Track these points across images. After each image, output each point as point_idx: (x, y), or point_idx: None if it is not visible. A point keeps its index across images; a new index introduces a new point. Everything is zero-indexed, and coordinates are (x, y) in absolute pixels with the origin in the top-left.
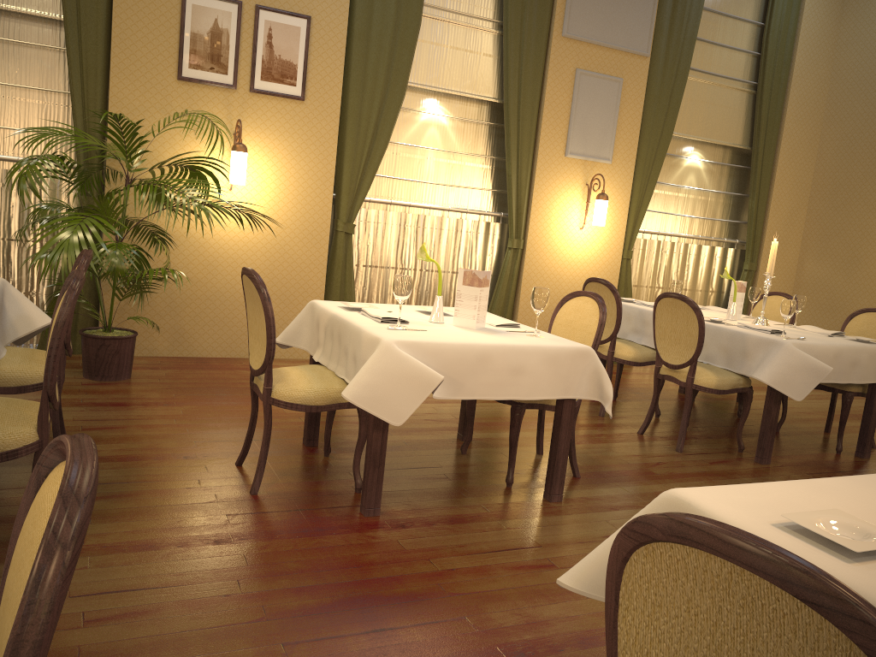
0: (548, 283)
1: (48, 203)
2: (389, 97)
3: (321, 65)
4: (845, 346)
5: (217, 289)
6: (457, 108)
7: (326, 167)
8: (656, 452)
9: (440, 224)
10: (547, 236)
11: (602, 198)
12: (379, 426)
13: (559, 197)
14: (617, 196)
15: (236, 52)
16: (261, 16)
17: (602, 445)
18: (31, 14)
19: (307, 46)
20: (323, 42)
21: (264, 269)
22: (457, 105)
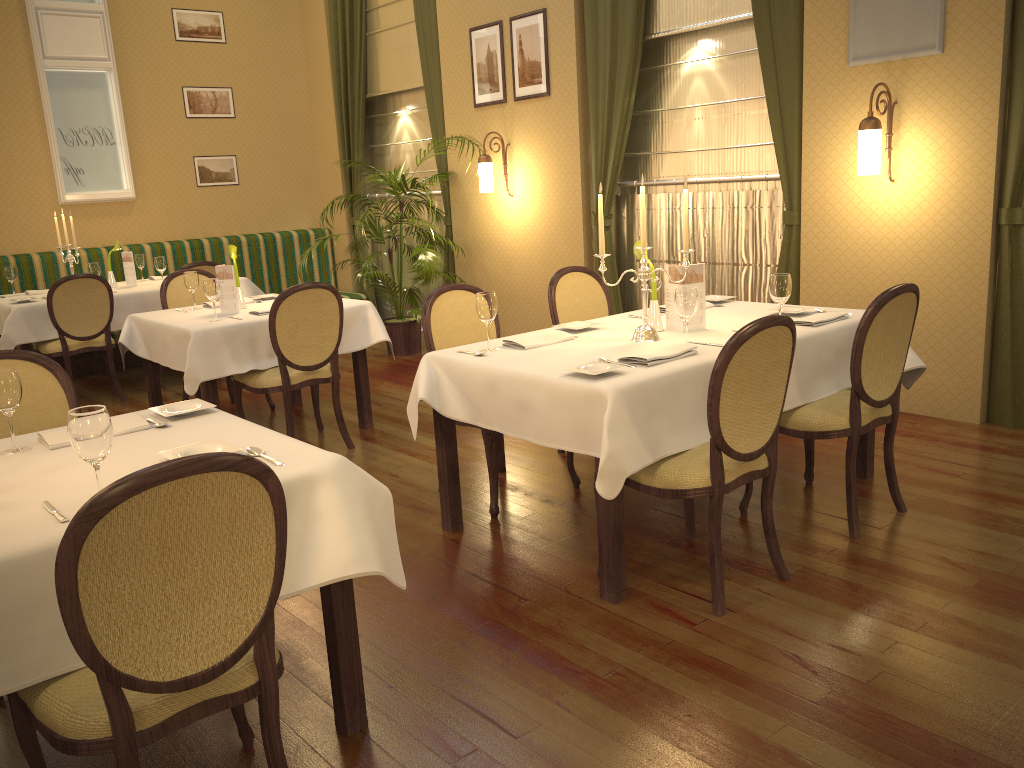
0: (844, 276)
1: (383, 226)
2: (619, 64)
3: (558, 53)
4: (506, 373)
5: (514, 288)
6: (723, 42)
7: (573, 158)
8: (424, 482)
9: (711, 202)
10: (832, 201)
11: (859, 128)
12: (145, 373)
13: (845, 135)
14: (965, 109)
15: (501, 69)
16: (513, 27)
17: (418, 462)
18: (421, 86)
19: (544, 40)
20: (557, 29)
21: (540, 268)
22: (722, 39)
